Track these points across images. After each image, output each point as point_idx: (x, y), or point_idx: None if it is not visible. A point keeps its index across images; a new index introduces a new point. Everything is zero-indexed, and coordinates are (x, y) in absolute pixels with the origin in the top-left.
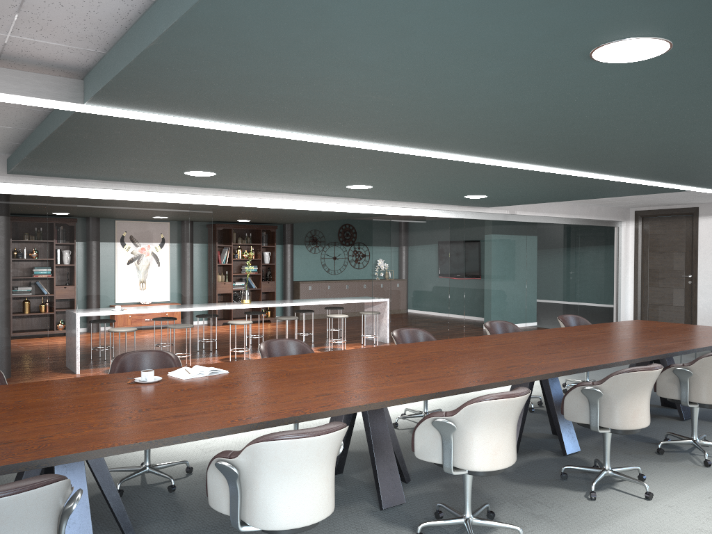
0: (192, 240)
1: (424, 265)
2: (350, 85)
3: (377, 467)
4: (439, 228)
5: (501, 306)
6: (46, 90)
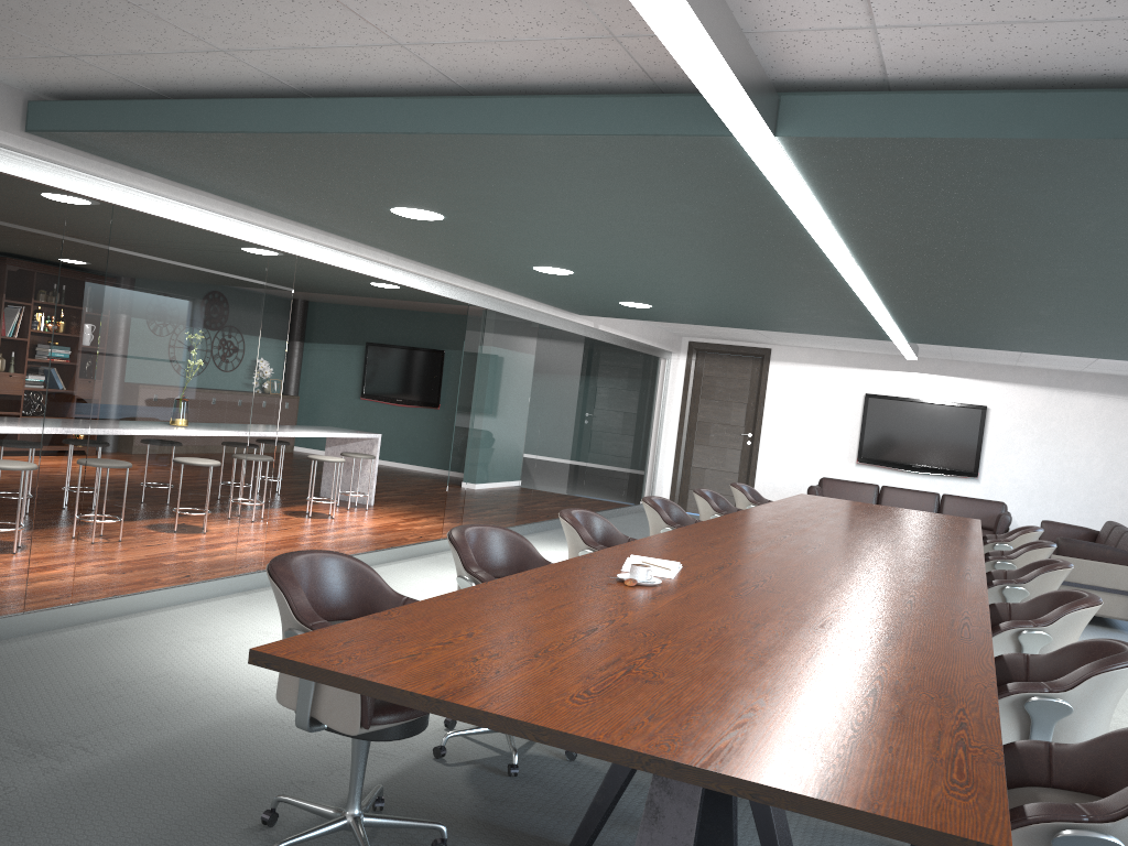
0: (265, 315)
1: (508, 393)
2: (1127, 213)
3: None
4: (528, 337)
5: (567, 460)
6: (765, 105)
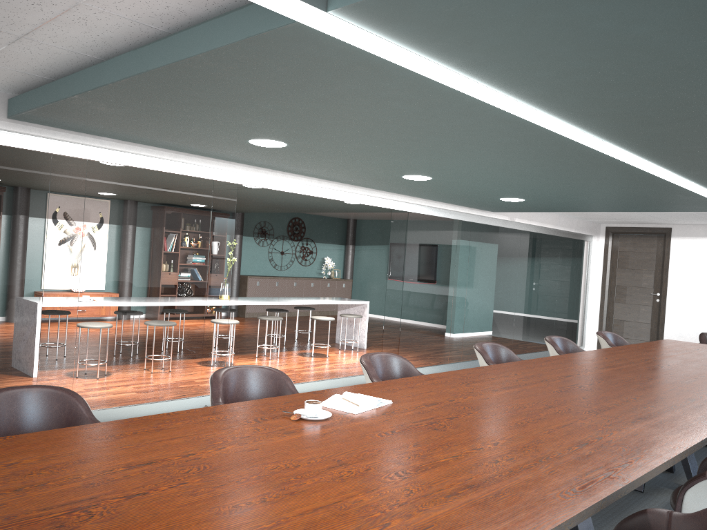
0: (214, 223)
1: (433, 269)
2: None
3: (578, 527)
4: (448, 230)
5: (495, 316)
6: None
